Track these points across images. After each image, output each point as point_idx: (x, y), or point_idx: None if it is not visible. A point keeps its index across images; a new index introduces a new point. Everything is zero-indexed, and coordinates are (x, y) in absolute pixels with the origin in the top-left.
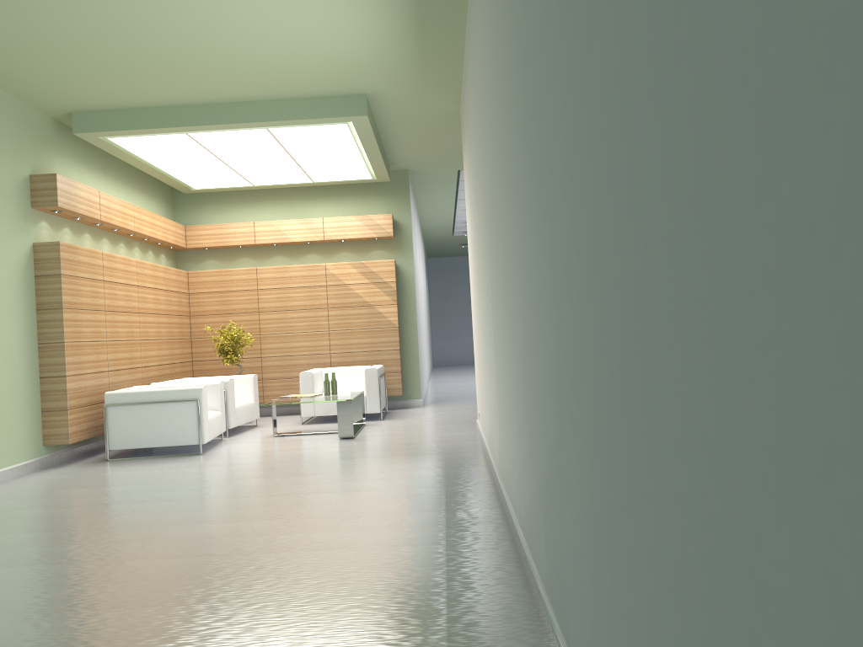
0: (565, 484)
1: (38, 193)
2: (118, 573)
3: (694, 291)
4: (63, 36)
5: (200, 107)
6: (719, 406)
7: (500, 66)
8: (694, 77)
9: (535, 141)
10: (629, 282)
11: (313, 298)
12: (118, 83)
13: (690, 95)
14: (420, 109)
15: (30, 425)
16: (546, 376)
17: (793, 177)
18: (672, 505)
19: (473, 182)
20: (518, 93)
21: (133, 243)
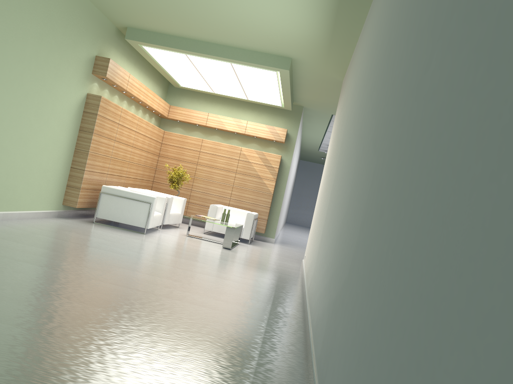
0: (344, 307)
1: (97, 66)
2: (86, 284)
3: (443, 219)
4: None
5: (197, 42)
6: (439, 283)
7: (373, 63)
8: (476, 106)
9: (381, 112)
10: (410, 205)
11: (229, 165)
12: (157, 18)
13: (471, 115)
14: (320, 74)
15: (59, 191)
16: (350, 245)
17: (510, 174)
18: (400, 331)
19: (339, 124)
20: (379, 83)
21: (139, 107)
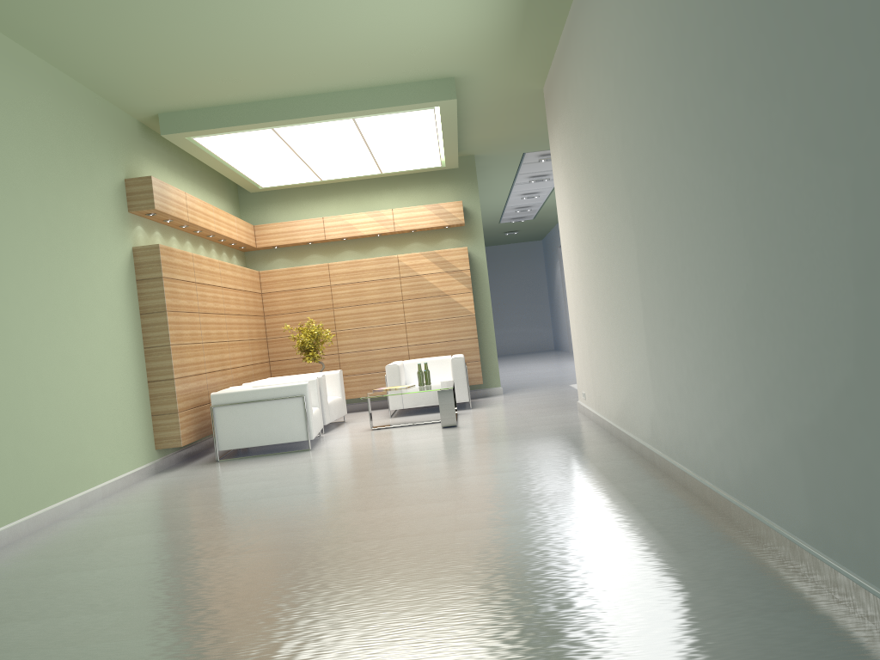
0: None
1: (134, 197)
2: (323, 556)
3: None
4: (172, 34)
5: (287, 100)
6: None
7: (691, 26)
8: None
9: (809, 89)
10: None
11: (388, 291)
12: (212, 80)
13: None
14: (503, 90)
15: (144, 429)
16: (826, 323)
17: None
18: None
19: (583, 157)
20: (754, 47)
21: (210, 245)
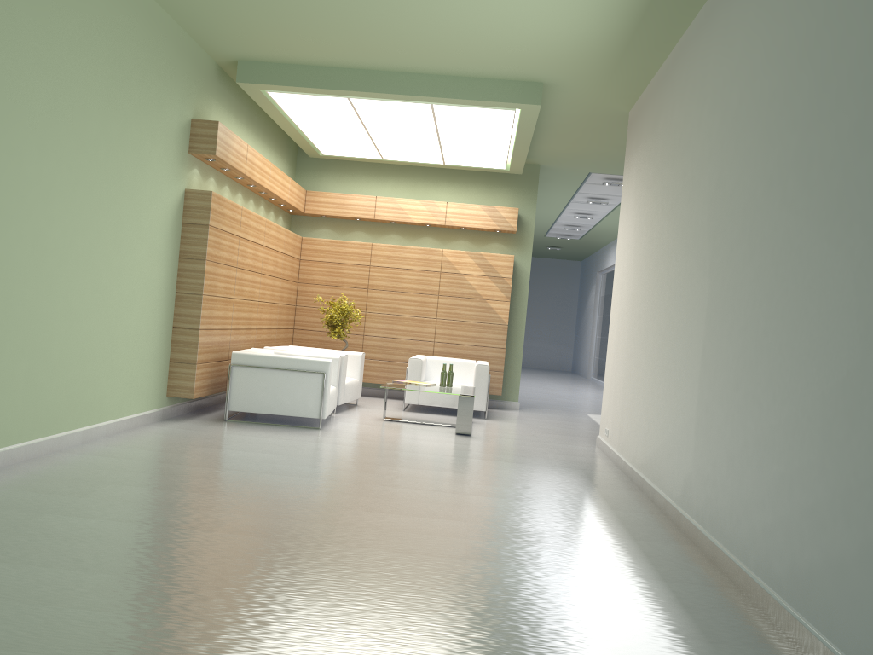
0: None
1: (197, 139)
2: (324, 557)
3: None
4: None
5: (369, 73)
6: None
7: (838, 79)
8: None
9: None
10: None
11: (425, 283)
12: (300, 37)
13: None
14: (588, 106)
15: (159, 373)
16: None
17: None
18: None
19: (662, 192)
20: None
21: (260, 202)
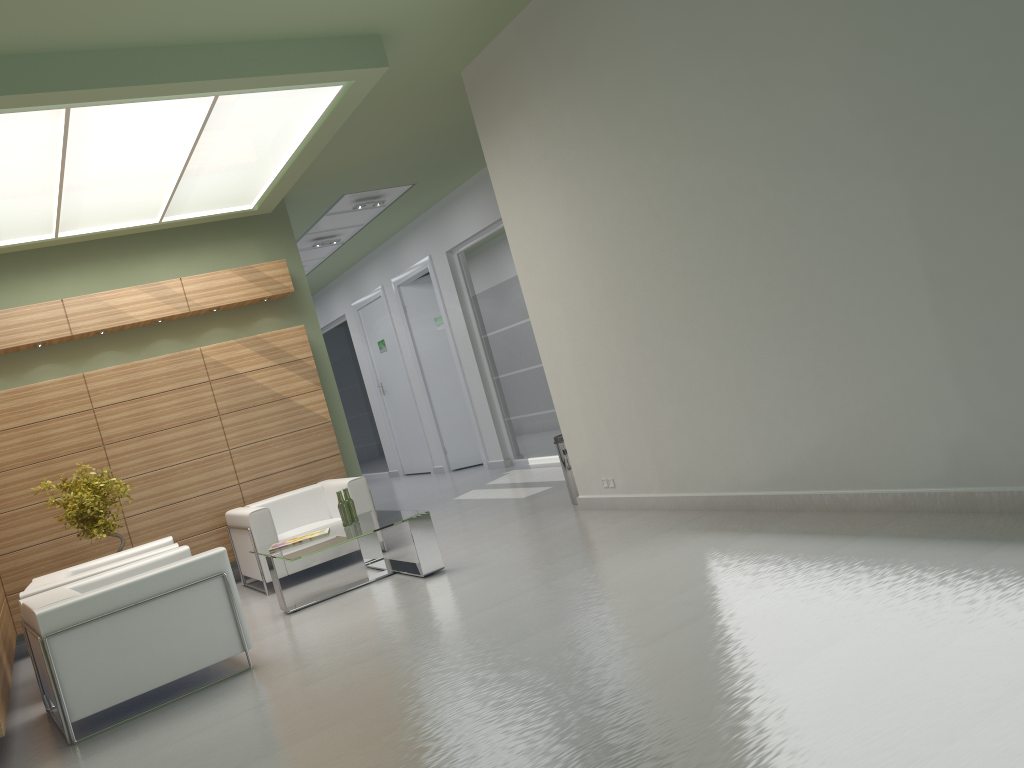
0: None
1: None
2: None
3: None
4: None
5: (106, 54)
6: None
7: None
8: None
9: None
10: None
11: (193, 404)
12: None
13: None
14: (414, 71)
15: None
16: None
17: None
18: None
19: (652, 128)
20: None
21: None
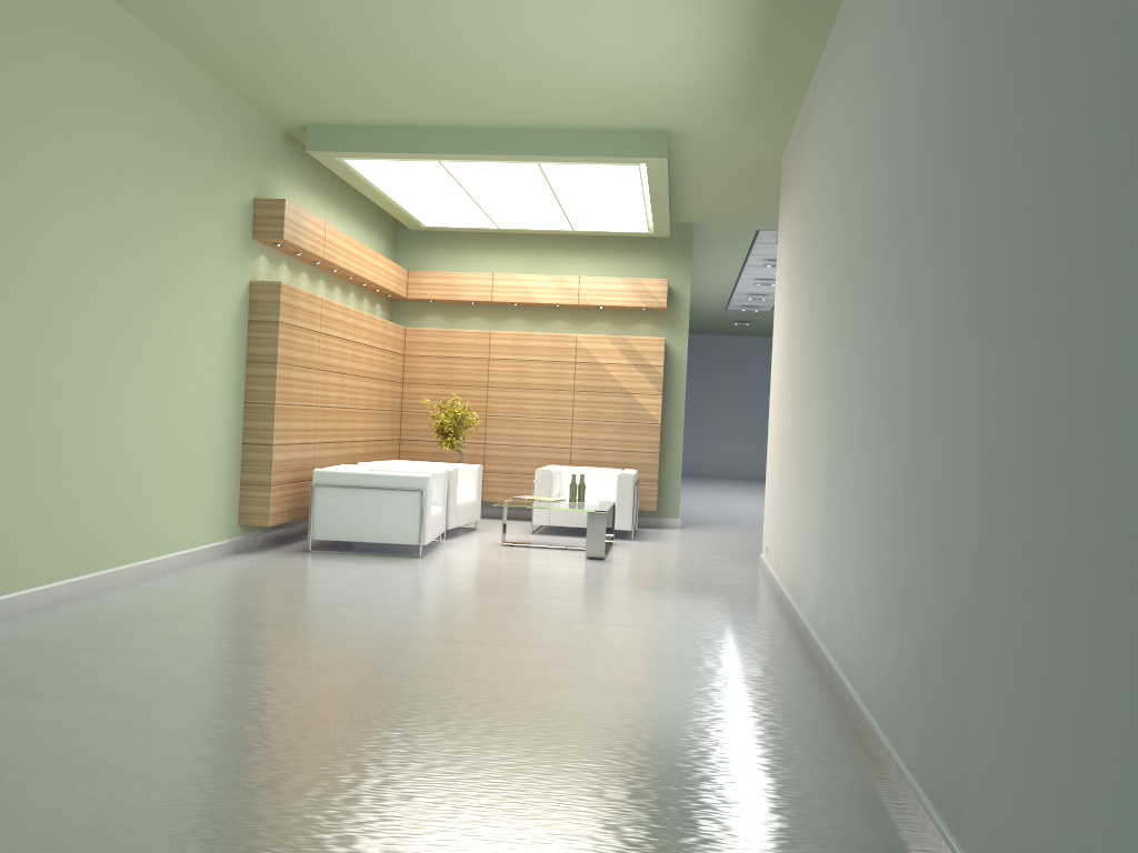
0: (981, 654)
1: (261, 221)
2: (379, 688)
3: None
4: (328, 40)
5: (461, 131)
6: None
7: (903, 139)
8: None
9: (978, 253)
10: None
11: (557, 377)
12: (372, 97)
13: None
14: (730, 154)
15: (228, 498)
16: (958, 526)
17: None
18: None
19: (803, 257)
20: (946, 186)
21: (349, 288)
